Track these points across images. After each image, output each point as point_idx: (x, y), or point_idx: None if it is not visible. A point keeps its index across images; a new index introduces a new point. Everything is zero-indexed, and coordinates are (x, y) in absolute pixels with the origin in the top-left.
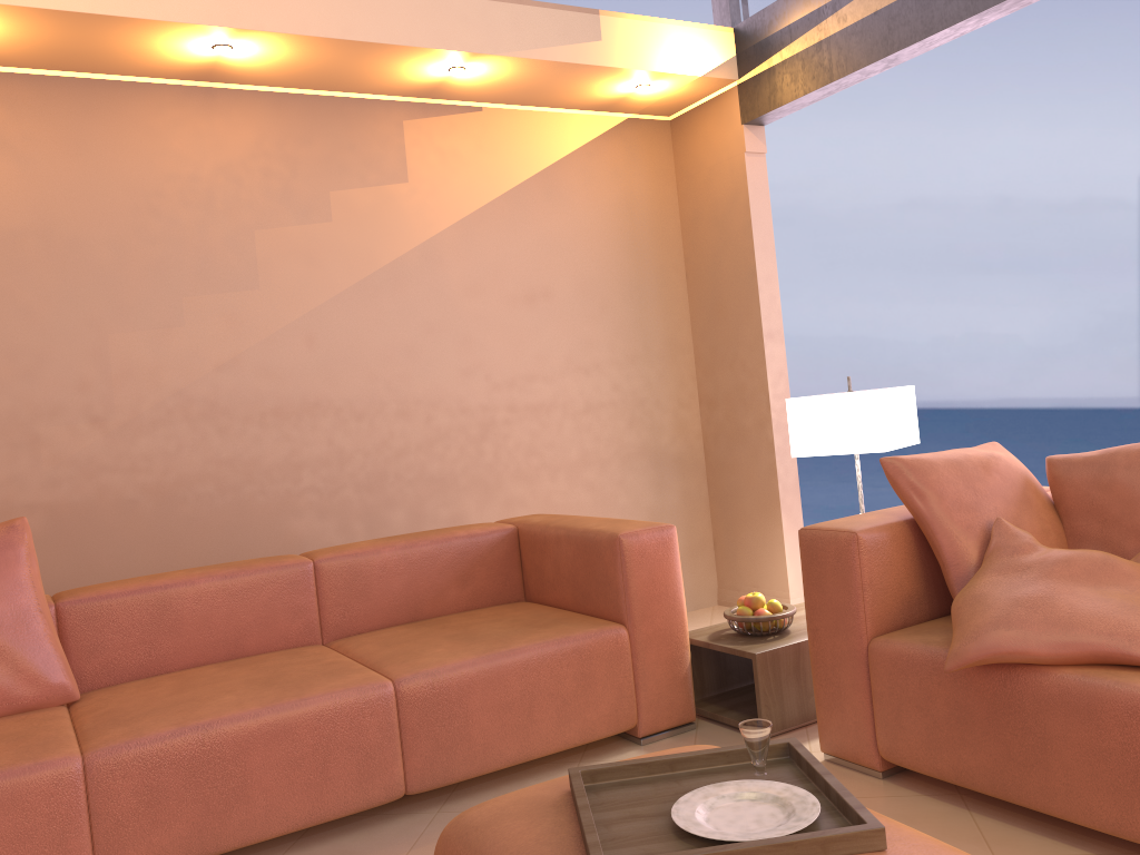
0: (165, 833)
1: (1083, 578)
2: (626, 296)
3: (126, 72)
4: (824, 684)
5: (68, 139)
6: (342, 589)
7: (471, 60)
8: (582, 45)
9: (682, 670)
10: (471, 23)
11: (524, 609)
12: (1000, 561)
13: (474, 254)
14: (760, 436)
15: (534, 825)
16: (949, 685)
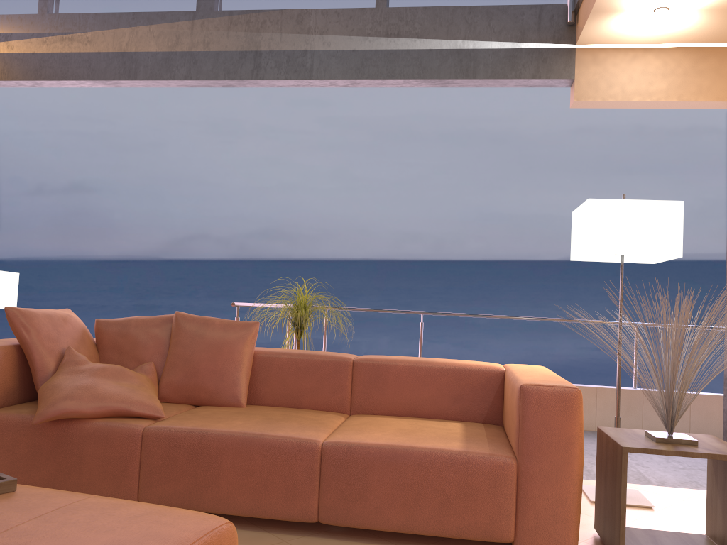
0: None
1: (111, 377)
2: None
3: None
4: None
5: None
6: None
7: None
8: None
9: None
10: None
11: None
12: (68, 368)
13: None
14: None
15: None
16: (30, 434)
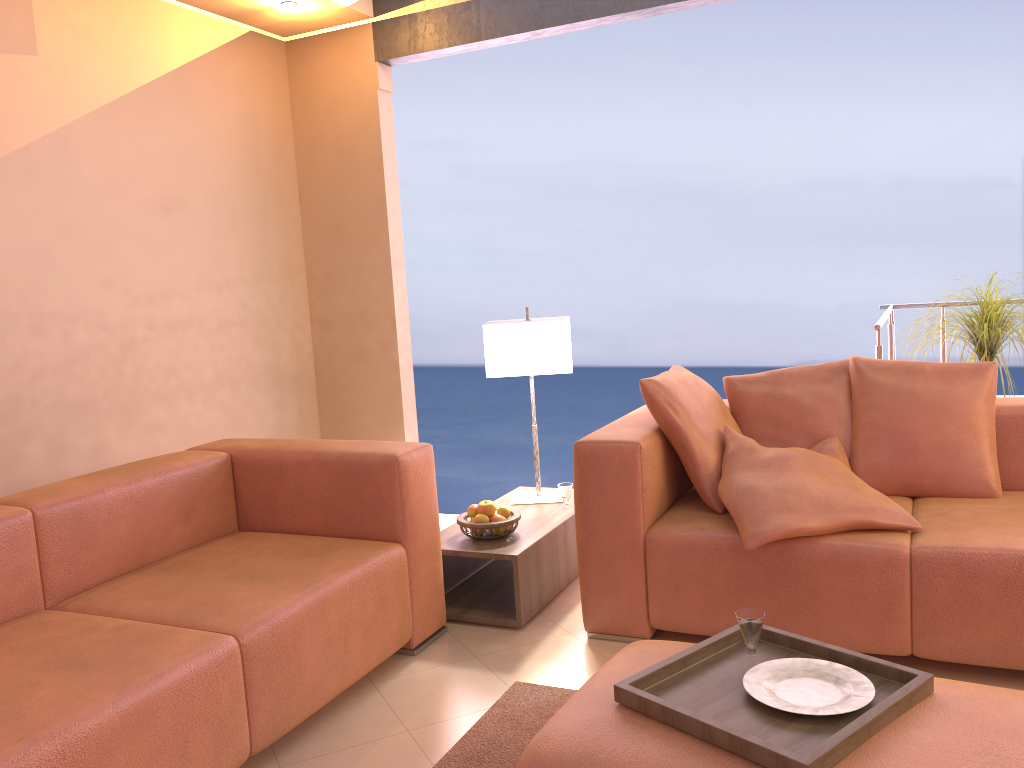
0: None
1: (809, 469)
2: (251, 214)
3: None
4: (598, 573)
5: None
6: (67, 540)
7: None
8: None
9: (441, 579)
10: None
11: (265, 539)
12: (743, 460)
13: (111, 151)
14: (384, 357)
15: (641, 743)
16: (729, 560)
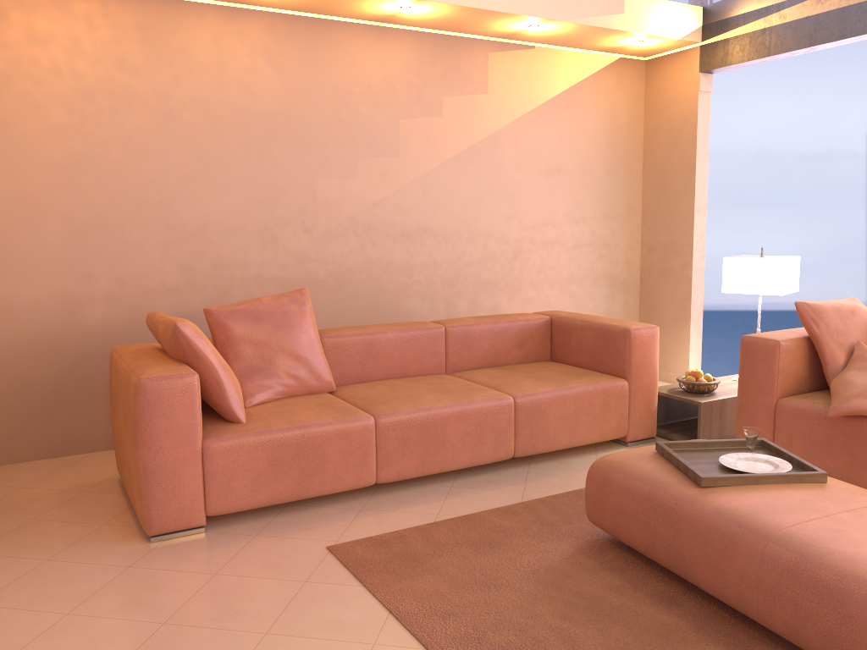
0: (408, 460)
1: None
2: (605, 176)
3: (338, 15)
4: (745, 421)
5: (303, 56)
6: (458, 344)
7: (545, 23)
8: (612, 16)
9: (653, 408)
10: (550, 0)
11: (558, 366)
12: (859, 364)
13: (521, 142)
14: (683, 274)
15: (648, 463)
16: (824, 425)
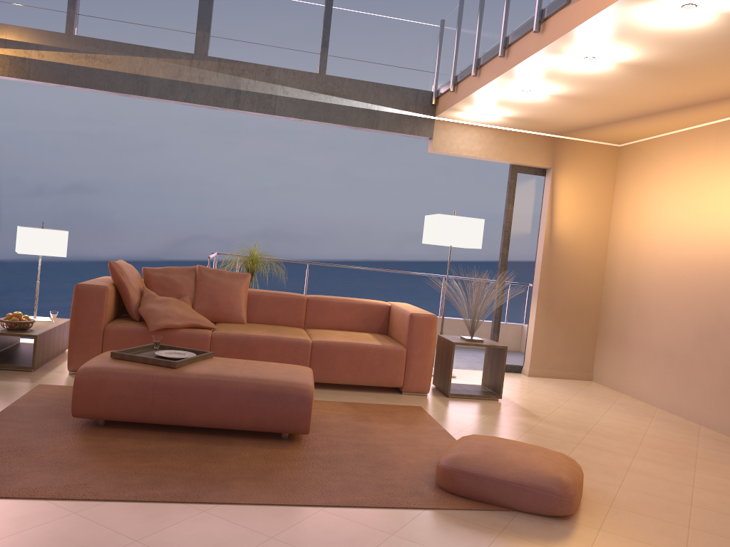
0: None
1: (177, 305)
2: None
3: None
4: (79, 343)
5: None
6: None
7: None
8: None
9: None
10: None
11: None
12: (150, 299)
13: None
14: None
15: (123, 364)
16: (141, 337)
